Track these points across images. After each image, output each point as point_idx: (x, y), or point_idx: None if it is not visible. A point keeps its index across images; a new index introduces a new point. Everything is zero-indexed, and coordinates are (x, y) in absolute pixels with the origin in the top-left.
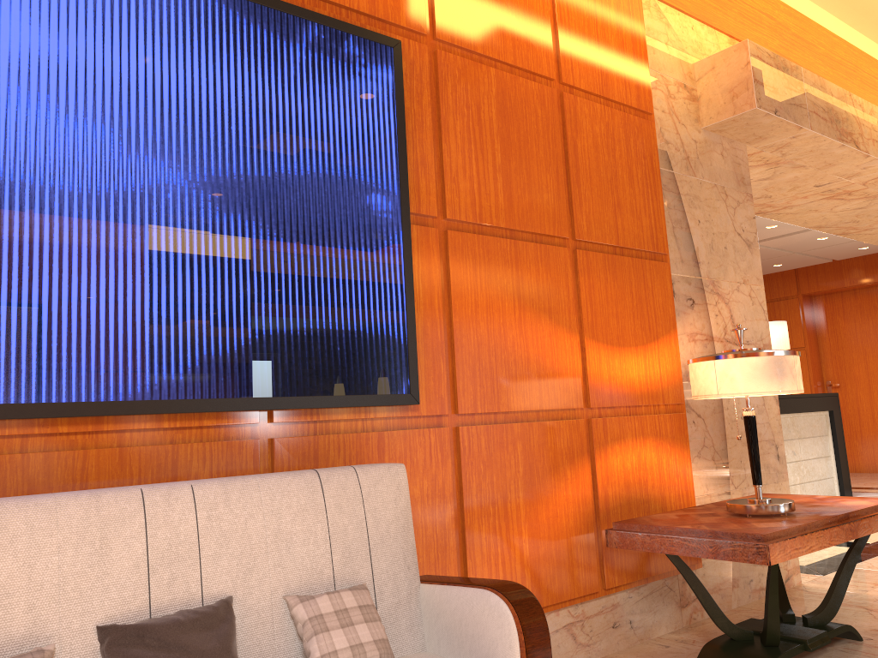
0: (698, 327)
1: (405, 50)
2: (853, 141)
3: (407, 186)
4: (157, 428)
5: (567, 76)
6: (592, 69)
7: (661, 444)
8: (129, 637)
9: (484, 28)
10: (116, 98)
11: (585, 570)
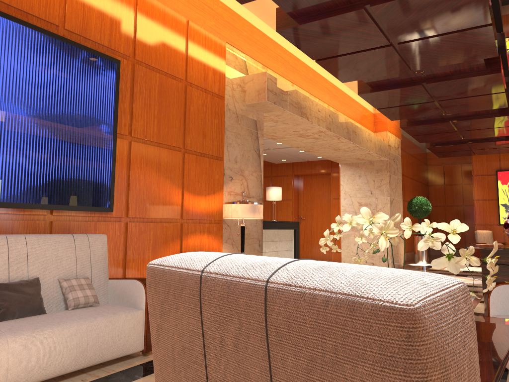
0: (232, 189)
1: (121, 63)
2: (306, 117)
3: (117, 122)
4: (6, 213)
5: (189, 78)
6: (201, 76)
7: (210, 236)
8: (2, 287)
9: (156, 55)
10: (1, 78)
11: None
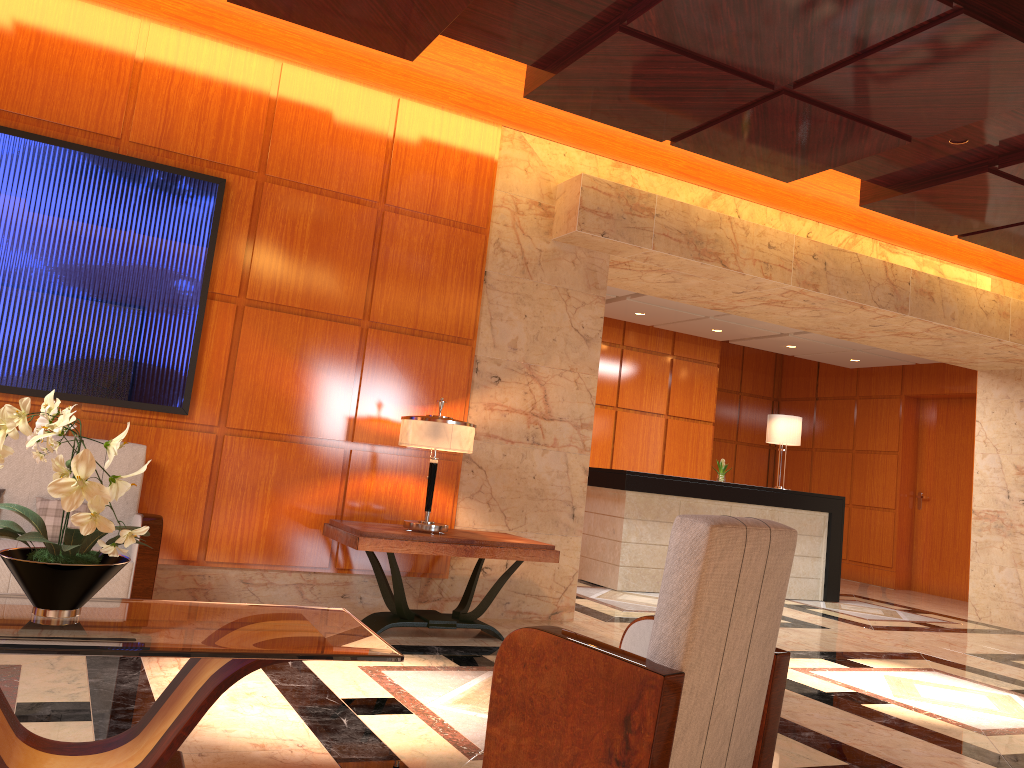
0: (499, 400)
1: (235, 184)
2: (719, 261)
3: (209, 276)
4: (7, 401)
5: (392, 199)
6: (422, 193)
7: (423, 480)
8: None
9: (313, 166)
10: (9, 218)
11: (318, 550)
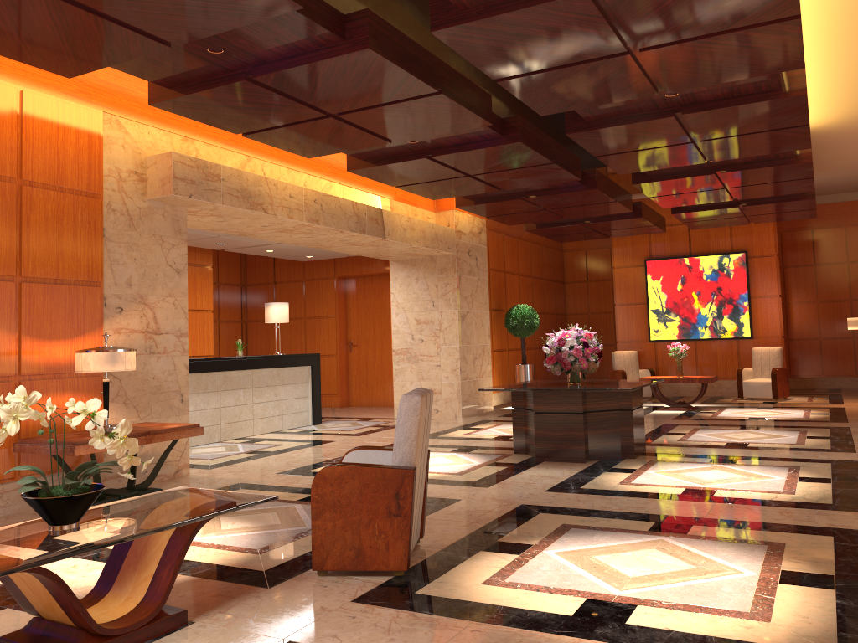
0: (124, 325)
1: None
2: (263, 209)
3: None
4: None
5: (27, 175)
6: (50, 169)
7: (78, 395)
8: None
9: None
10: None
11: (5, 465)
